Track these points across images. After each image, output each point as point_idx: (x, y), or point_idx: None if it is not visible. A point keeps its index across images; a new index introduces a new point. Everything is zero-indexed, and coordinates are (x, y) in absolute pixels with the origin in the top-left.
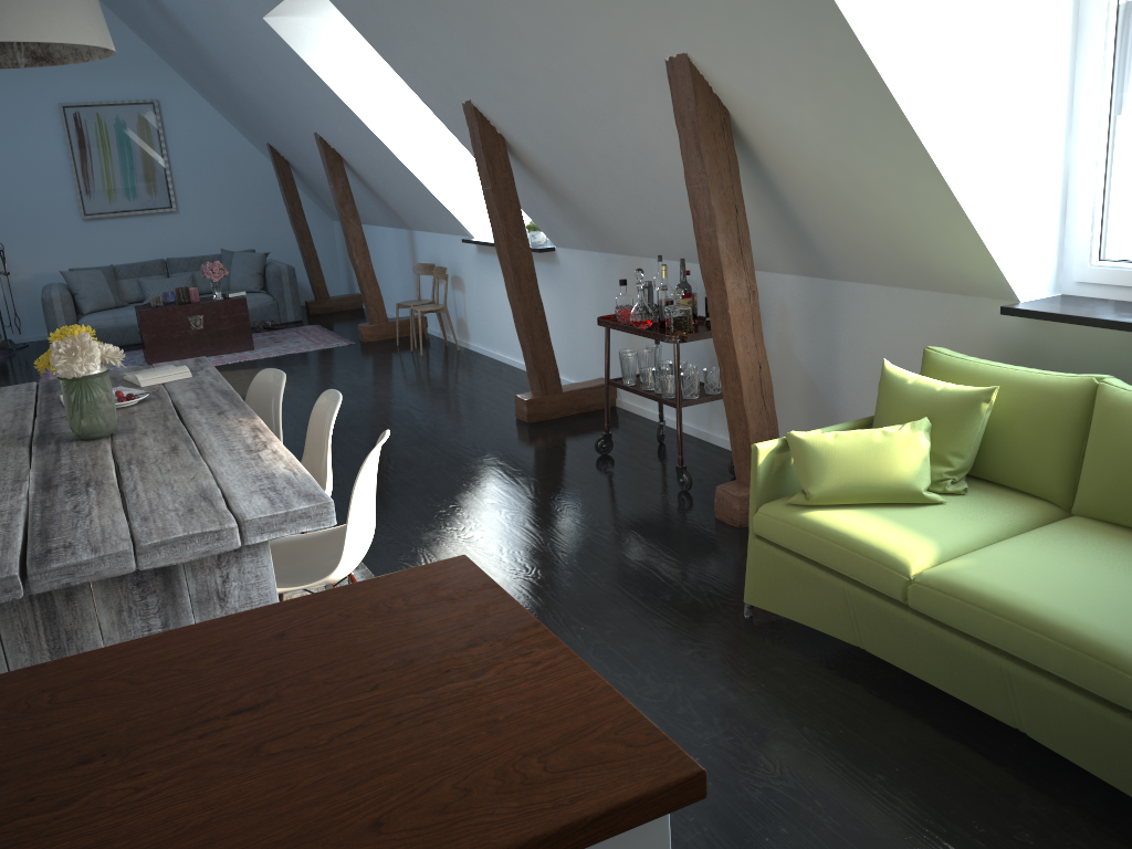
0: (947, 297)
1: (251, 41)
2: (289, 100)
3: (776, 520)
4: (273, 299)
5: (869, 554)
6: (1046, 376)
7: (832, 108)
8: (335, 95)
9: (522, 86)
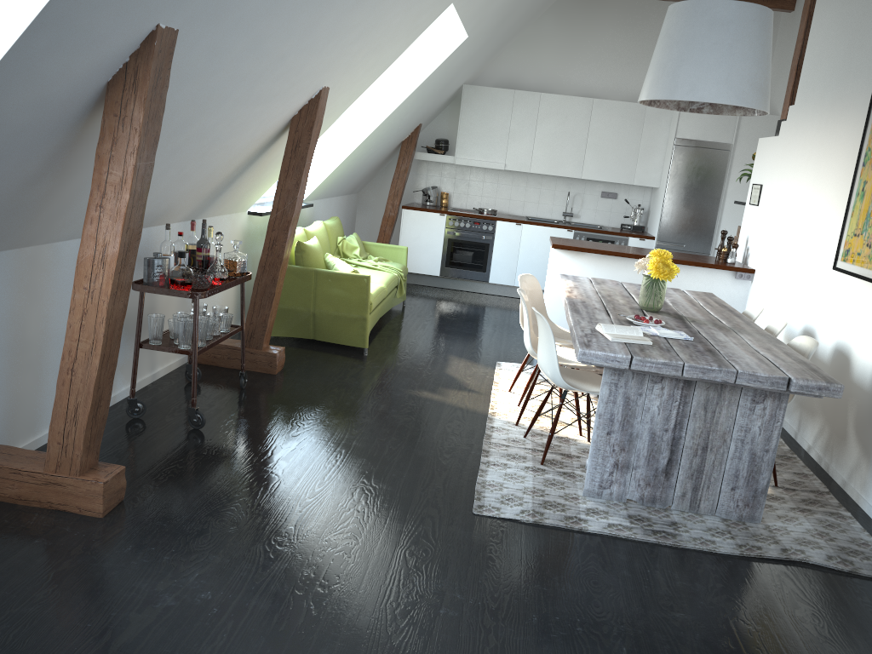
0: (231, 216)
1: None
2: None
3: (374, 300)
4: None
5: (381, 289)
6: (299, 231)
7: None
8: None
9: (250, 55)
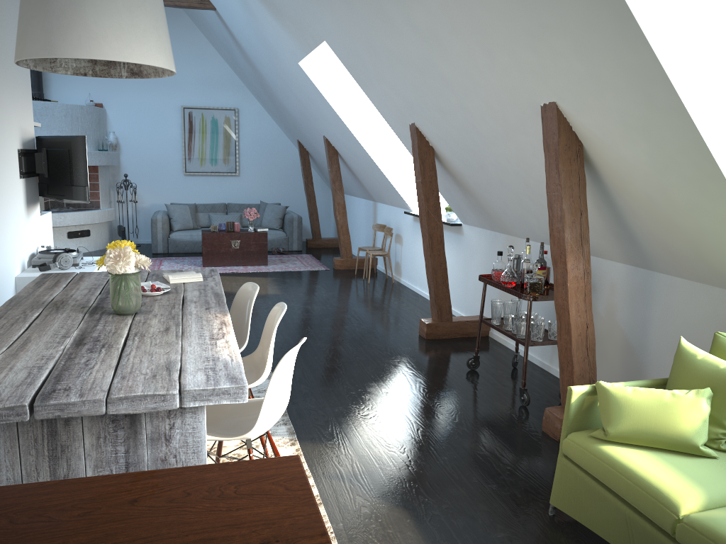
0: None
1: (291, 77)
2: (310, 114)
3: (579, 446)
4: (286, 235)
5: (648, 490)
6: None
7: (658, 148)
8: (336, 113)
9: (446, 116)
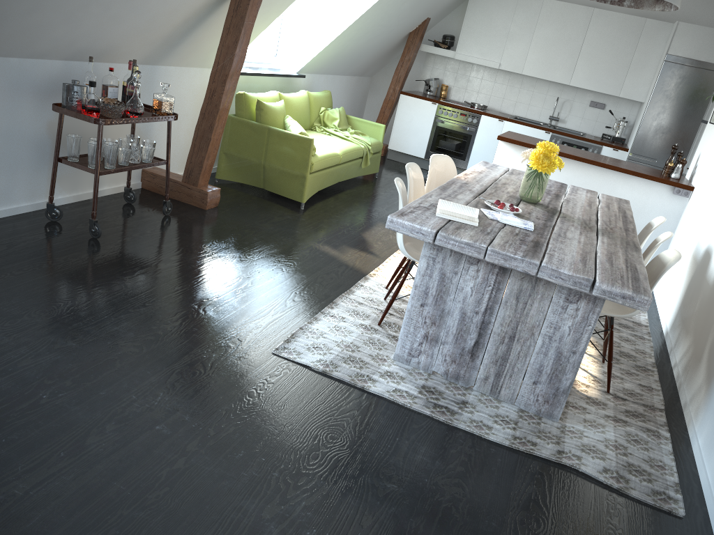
0: (203, 70)
1: None
2: None
3: (317, 162)
4: None
5: (334, 155)
6: (271, 94)
7: None
8: None
9: None
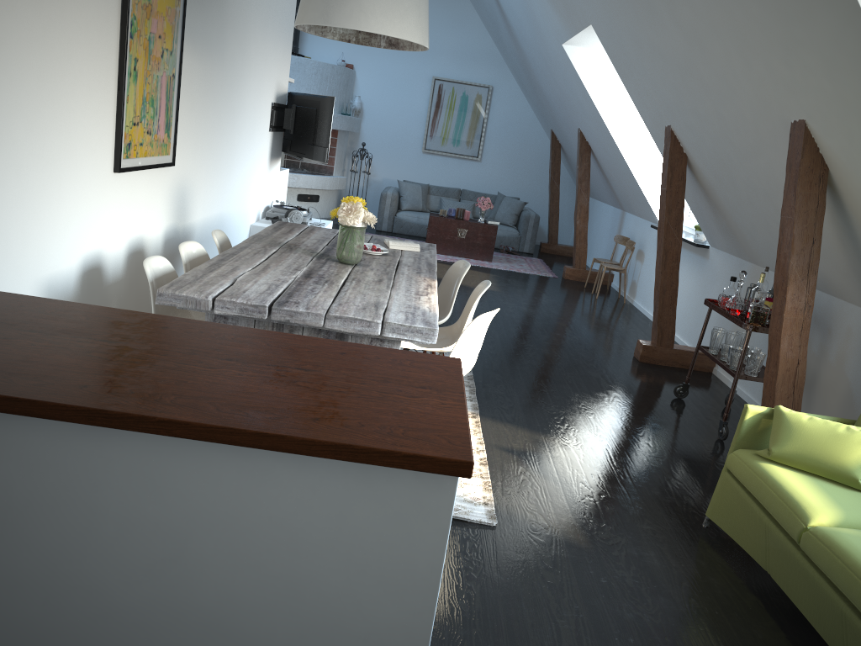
0: None
1: (553, 58)
2: (567, 102)
3: (741, 461)
4: (519, 233)
5: (788, 502)
6: None
7: None
8: (593, 105)
9: (702, 122)
